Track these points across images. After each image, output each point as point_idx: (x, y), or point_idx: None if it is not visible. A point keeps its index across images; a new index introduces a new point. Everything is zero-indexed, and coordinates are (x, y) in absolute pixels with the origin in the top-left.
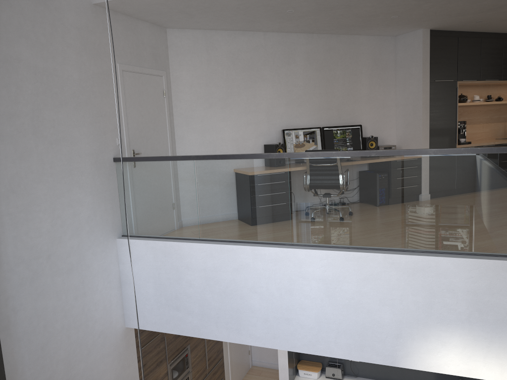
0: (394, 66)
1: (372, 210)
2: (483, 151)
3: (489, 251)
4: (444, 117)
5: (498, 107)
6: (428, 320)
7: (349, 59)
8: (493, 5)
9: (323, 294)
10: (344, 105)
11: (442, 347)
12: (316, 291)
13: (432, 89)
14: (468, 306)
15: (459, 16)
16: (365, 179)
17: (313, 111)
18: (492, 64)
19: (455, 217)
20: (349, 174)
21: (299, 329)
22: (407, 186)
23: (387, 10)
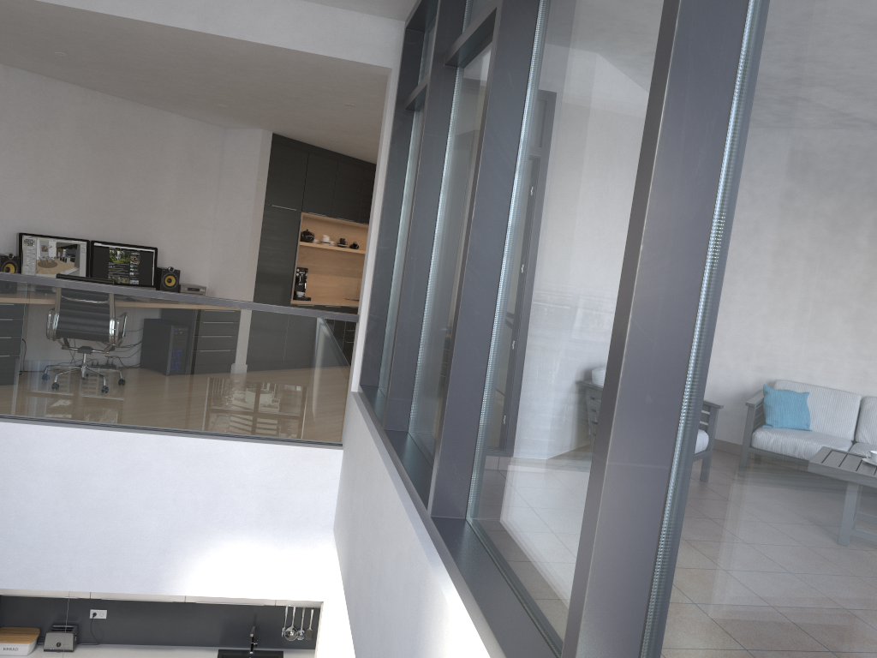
0: (218, 170)
1: (150, 374)
2: (297, 312)
3: (292, 436)
4: (279, 258)
5: (353, 256)
6: (208, 525)
7: (151, 145)
8: (348, 129)
9: (58, 494)
10: (134, 213)
11: (222, 560)
12: (48, 490)
13: (268, 216)
14: (259, 504)
15: (309, 128)
16: (146, 329)
17: (80, 212)
18: (349, 198)
19: (257, 391)
20: (123, 320)
21: (11, 551)
22: (202, 345)
23: (213, 96)
